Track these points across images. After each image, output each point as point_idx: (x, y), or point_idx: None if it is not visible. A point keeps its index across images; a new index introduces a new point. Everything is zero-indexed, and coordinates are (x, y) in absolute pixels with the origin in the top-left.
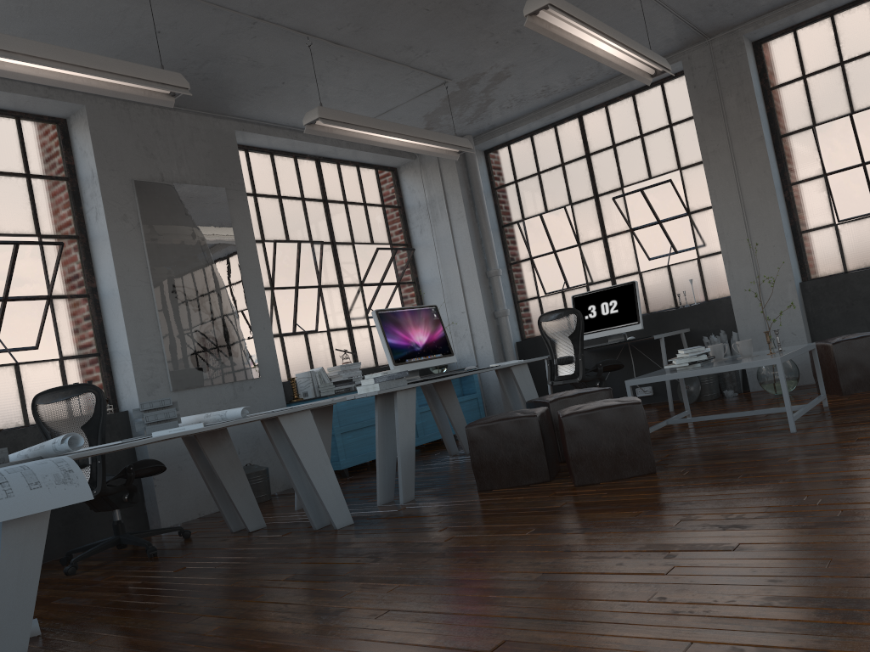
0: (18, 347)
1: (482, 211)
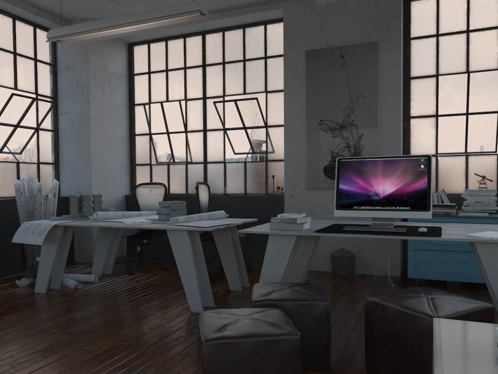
0: (264, 151)
1: None
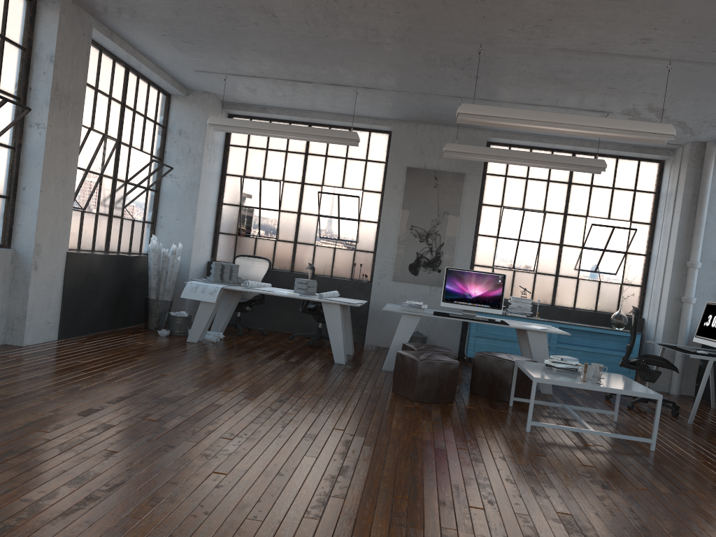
0: (349, 240)
1: (698, 210)
